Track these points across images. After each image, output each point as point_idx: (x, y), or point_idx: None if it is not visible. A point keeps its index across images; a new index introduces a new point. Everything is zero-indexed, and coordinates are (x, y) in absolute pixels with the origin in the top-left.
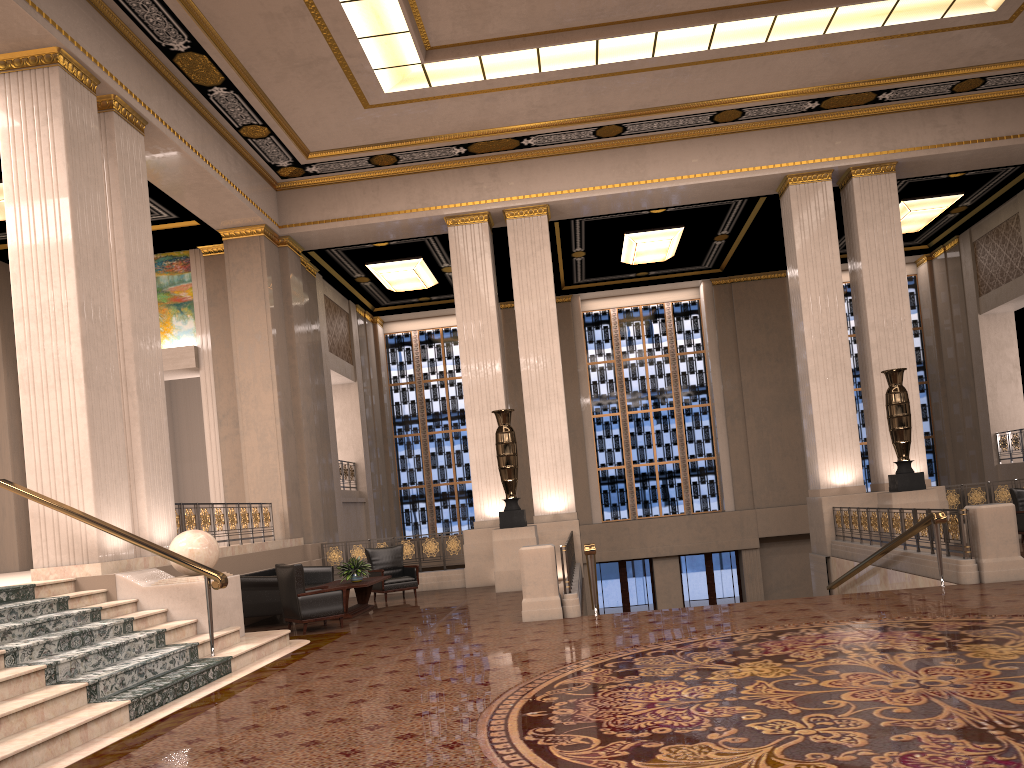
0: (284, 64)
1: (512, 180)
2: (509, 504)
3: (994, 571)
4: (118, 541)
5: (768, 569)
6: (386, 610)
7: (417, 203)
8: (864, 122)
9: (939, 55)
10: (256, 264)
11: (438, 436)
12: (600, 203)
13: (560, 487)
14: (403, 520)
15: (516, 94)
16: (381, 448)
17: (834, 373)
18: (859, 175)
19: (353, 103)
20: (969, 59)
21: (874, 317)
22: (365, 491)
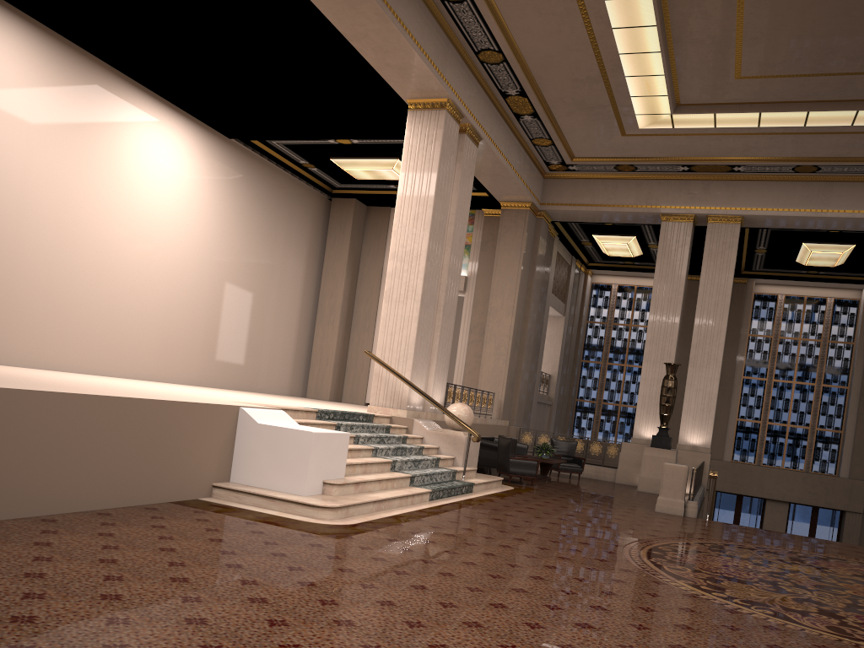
0: (575, 106)
1: (719, 194)
2: (661, 431)
3: None
4: (416, 399)
5: None
6: (559, 482)
7: (642, 201)
8: None
9: None
10: (519, 228)
11: (615, 367)
12: (785, 220)
13: (702, 427)
14: (574, 424)
15: (736, 138)
16: (570, 367)
17: None
18: None
19: (614, 132)
20: None
21: None
22: (552, 397)
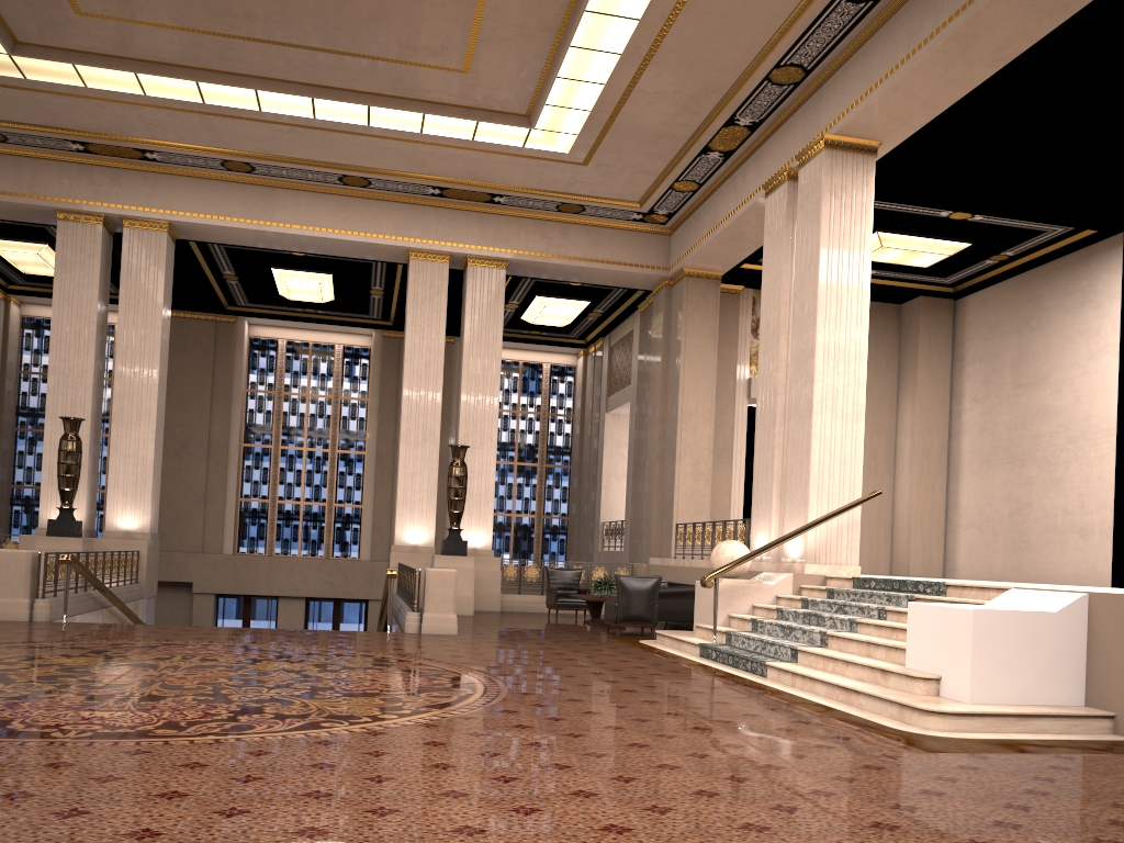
0: None
1: (134, 189)
2: (63, 513)
3: (431, 624)
4: None
5: None
6: None
7: (25, 188)
8: (484, 218)
9: (536, 177)
10: None
11: None
12: (228, 233)
13: (137, 506)
14: (11, 521)
15: (126, 108)
16: None
17: (424, 440)
18: (474, 264)
19: None
20: (564, 186)
21: (467, 396)
22: None
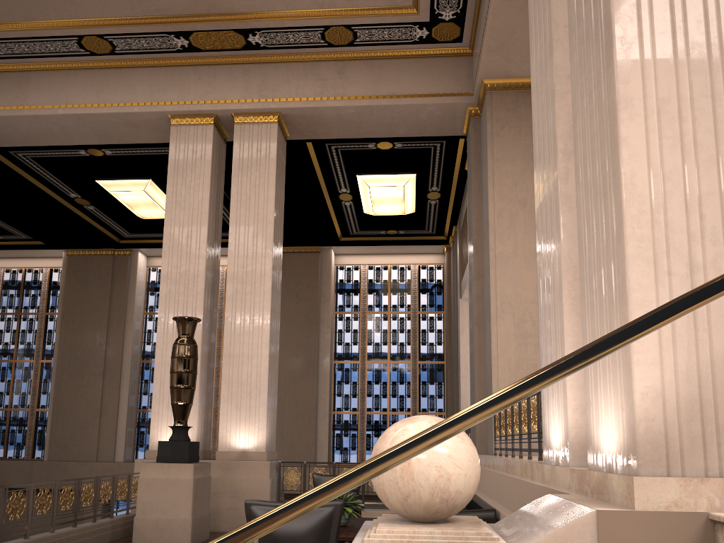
0: None
1: None
2: None
3: None
4: None
5: None
6: None
7: None
8: (248, 69)
9: None
10: None
11: (3, 364)
12: None
13: None
14: None
15: None
16: None
17: None
18: (241, 122)
19: None
20: None
21: (234, 268)
22: None
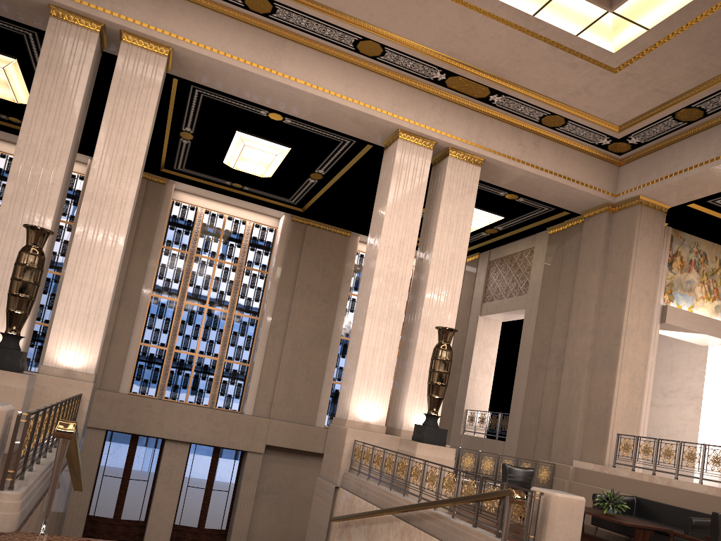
0: None
1: (142, 4)
2: (7, 340)
3: None
4: None
5: (265, 473)
6: None
7: None
8: (471, 114)
9: (552, 78)
10: None
11: None
12: (226, 75)
13: (85, 342)
14: None
15: None
16: None
17: (389, 317)
18: (454, 156)
19: None
20: (567, 95)
21: (433, 280)
22: None
